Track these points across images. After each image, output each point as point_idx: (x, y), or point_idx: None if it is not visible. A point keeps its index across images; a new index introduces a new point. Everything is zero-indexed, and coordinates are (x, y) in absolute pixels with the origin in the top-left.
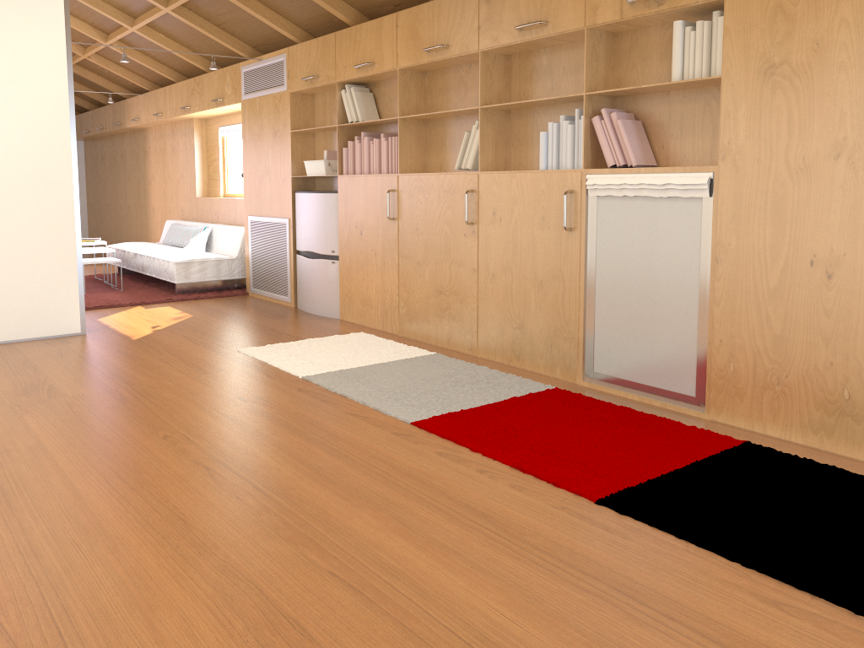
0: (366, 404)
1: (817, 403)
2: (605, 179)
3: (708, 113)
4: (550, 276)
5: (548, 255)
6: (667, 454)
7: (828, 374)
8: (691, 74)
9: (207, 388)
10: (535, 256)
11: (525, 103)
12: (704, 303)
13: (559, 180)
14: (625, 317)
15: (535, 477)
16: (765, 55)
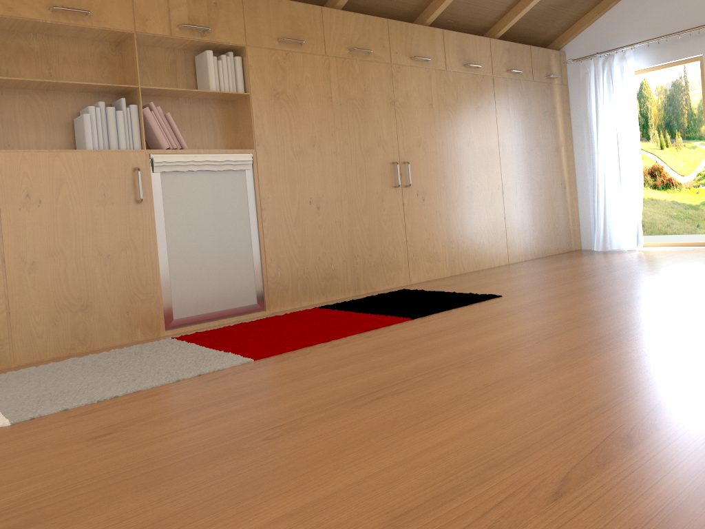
0: (180, 379)
1: (322, 277)
2: (171, 157)
3: (209, 117)
4: (119, 248)
5: (114, 228)
6: (337, 314)
7: (324, 259)
8: (224, 89)
9: (2, 472)
10: (97, 233)
11: (54, 83)
12: (255, 239)
13: (121, 158)
14: (198, 265)
15: (377, 329)
16: (273, 86)
